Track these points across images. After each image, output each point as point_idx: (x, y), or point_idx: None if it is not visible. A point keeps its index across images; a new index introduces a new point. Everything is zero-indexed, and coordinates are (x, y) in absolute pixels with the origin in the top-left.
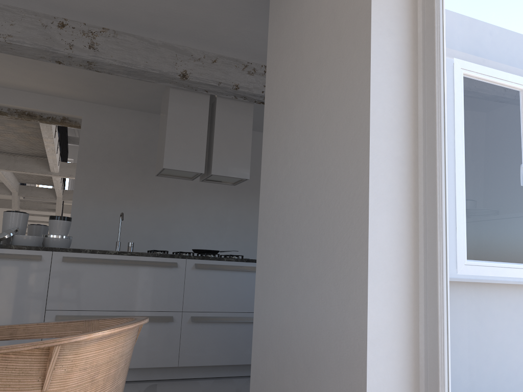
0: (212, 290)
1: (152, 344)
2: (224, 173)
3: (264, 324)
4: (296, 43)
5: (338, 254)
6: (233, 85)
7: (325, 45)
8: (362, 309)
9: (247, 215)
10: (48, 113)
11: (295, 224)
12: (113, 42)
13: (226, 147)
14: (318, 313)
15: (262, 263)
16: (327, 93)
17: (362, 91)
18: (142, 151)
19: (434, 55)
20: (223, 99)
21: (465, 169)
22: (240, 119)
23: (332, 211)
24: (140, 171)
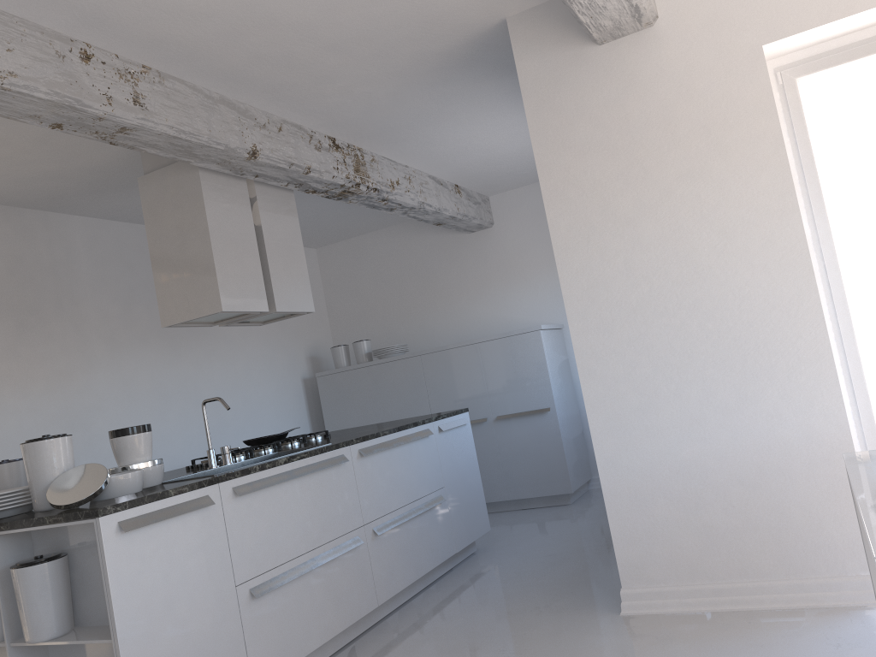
0: (380, 483)
1: (350, 585)
2: (290, 308)
3: (634, 473)
4: (620, 147)
5: (782, 369)
6: (305, 168)
7: (697, 159)
8: (836, 408)
9: (195, 375)
10: None
11: (680, 352)
12: (162, 93)
13: (281, 265)
14: (758, 431)
15: (605, 407)
16: (716, 212)
17: (786, 214)
18: (8, 283)
19: (818, 182)
20: (262, 187)
21: (873, 279)
22: (286, 218)
23: (759, 329)
24: (14, 325)
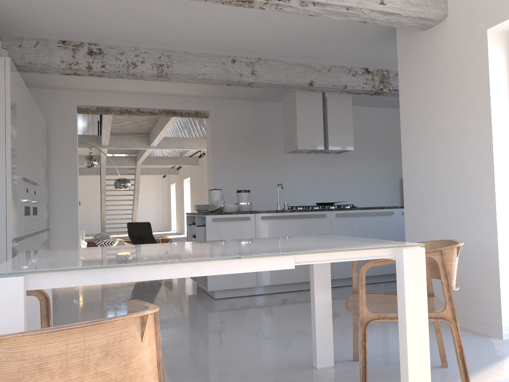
0: (348, 230)
1: None
2: (337, 148)
3: None
4: (427, 84)
5: (474, 206)
6: (343, 86)
7: (454, 92)
8: (493, 232)
9: (333, 172)
10: (186, 109)
11: (438, 190)
12: (265, 67)
13: (336, 129)
14: (462, 236)
15: (410, 212)
16: (458, 120)
17: (486, 124)
18: (254, 131)
19: None
20: (331, 93)
21: None
22: (343, 107)
23: (468, 184)
24: (254, 147)
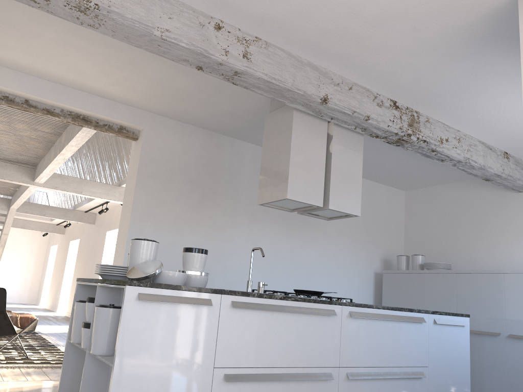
0: (363, 342)
1: None
2: (340, 208)
3: None
4: None
5: None
6: (365, 116)
7: None
8: None
9: (299, 249)
10: (106, 119)
11: None
12: (265, 54)
13: (341, 180)
14: None
15: None
16: None
17: None
18: (202, 172)
19: None
20: (338, 128)
21: None
22: (352, 151)
23: None
24: (199, 195)
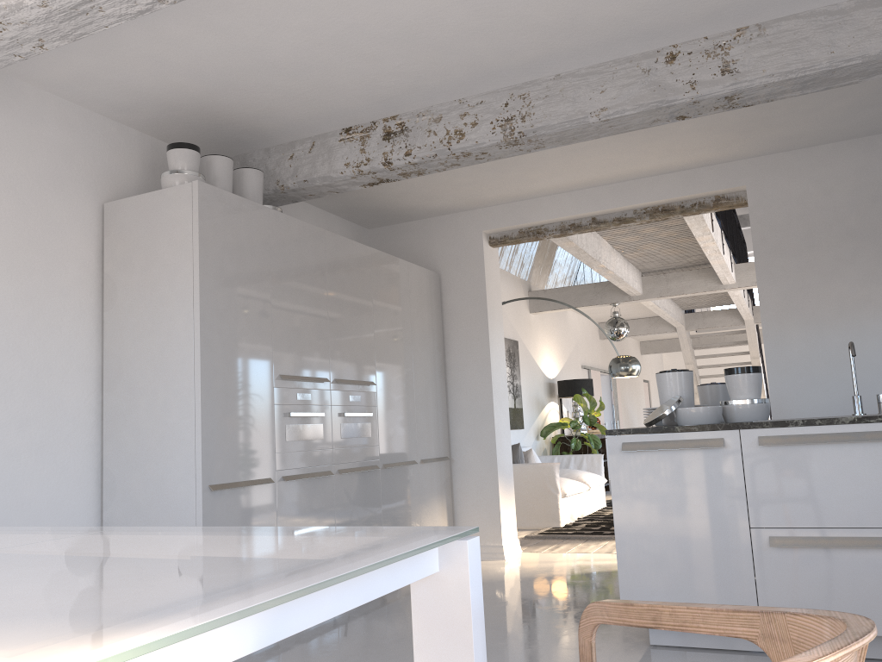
0: None
1: None
2: None
3: None
4: None
5: None
6: None
7: None
8: None
9: None
10: (691, 197)
11: None
12: (760, 45)
13: None
14: None
15: None
16: None
17: None
18: (870, 212)
19: None
20: None
21: None
22: None
23: None
24: (875, 251)
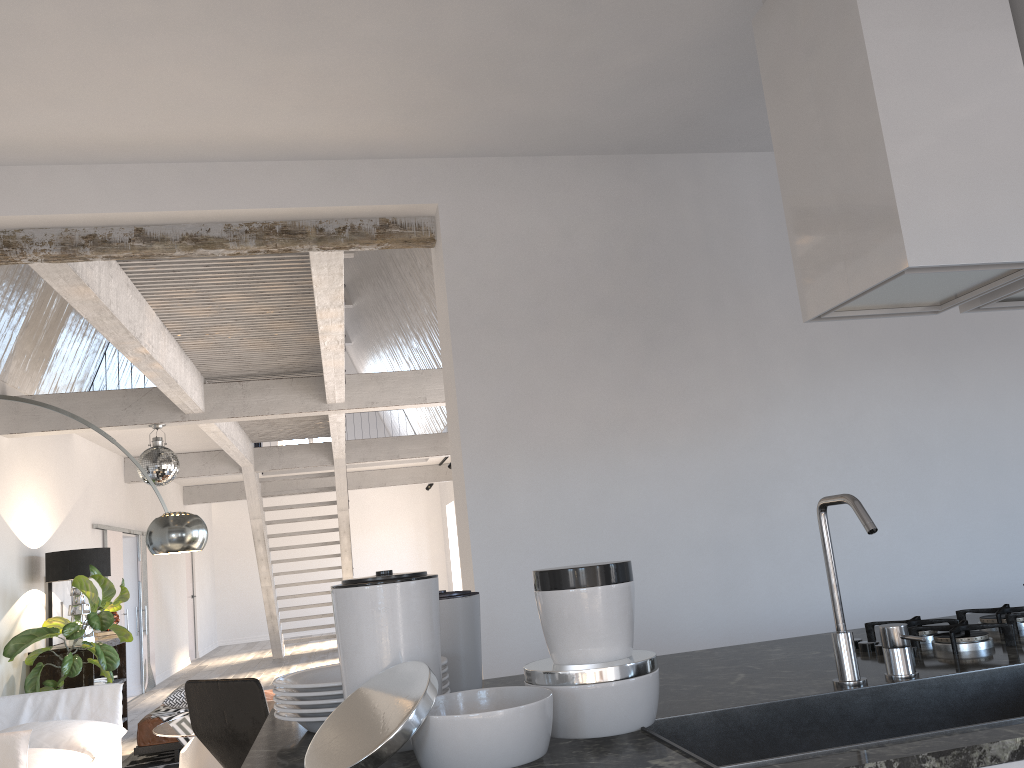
0: None
1: None
2: None
3: None
4: None
5: None
6: None
7: None
8: None
9: (987, 416)
10: (339, 214)
11: None
12: None
13: None
14: None
15: None
16: None
17: None
18: (630, 275)
19: None
20: None
21: None
22: None
23: None
24: (638, 339)
